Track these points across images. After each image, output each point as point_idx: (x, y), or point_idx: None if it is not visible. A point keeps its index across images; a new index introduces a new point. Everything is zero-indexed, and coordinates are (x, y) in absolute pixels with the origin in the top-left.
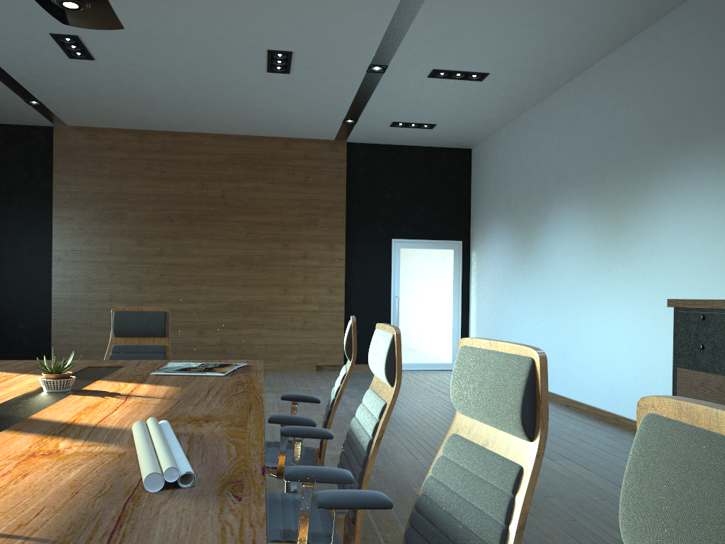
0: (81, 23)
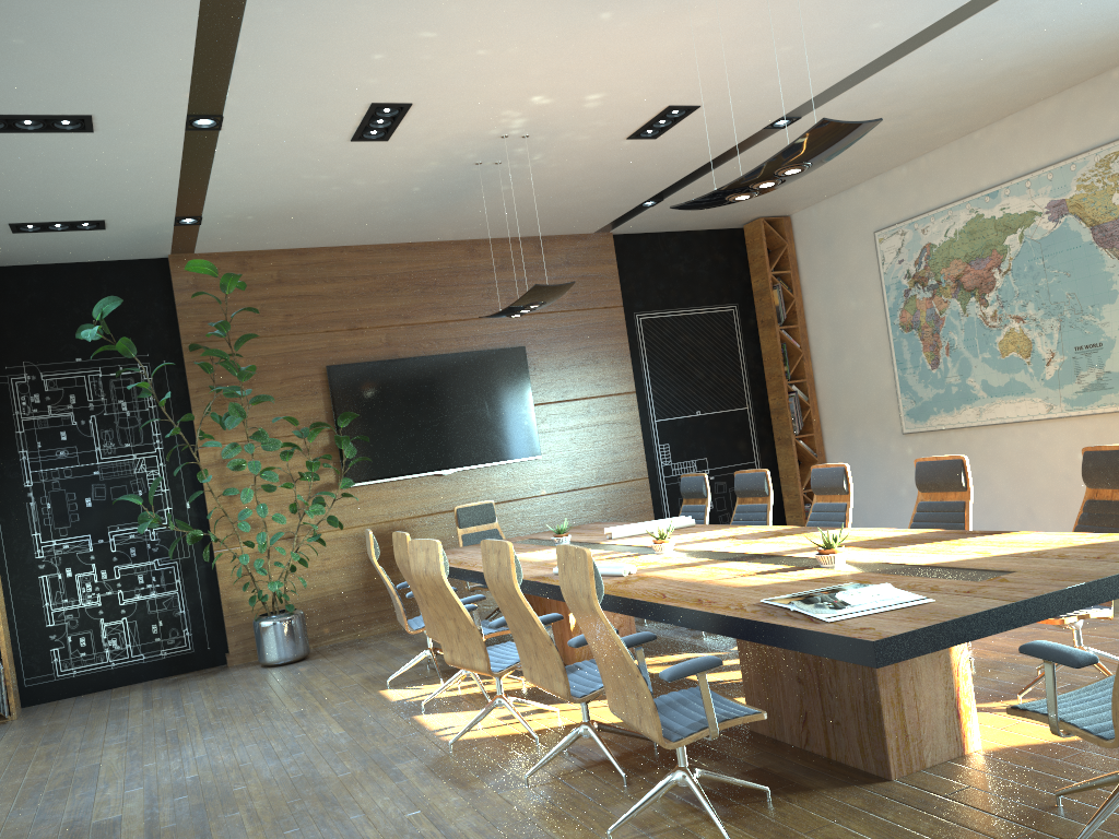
0: (843, 137)
